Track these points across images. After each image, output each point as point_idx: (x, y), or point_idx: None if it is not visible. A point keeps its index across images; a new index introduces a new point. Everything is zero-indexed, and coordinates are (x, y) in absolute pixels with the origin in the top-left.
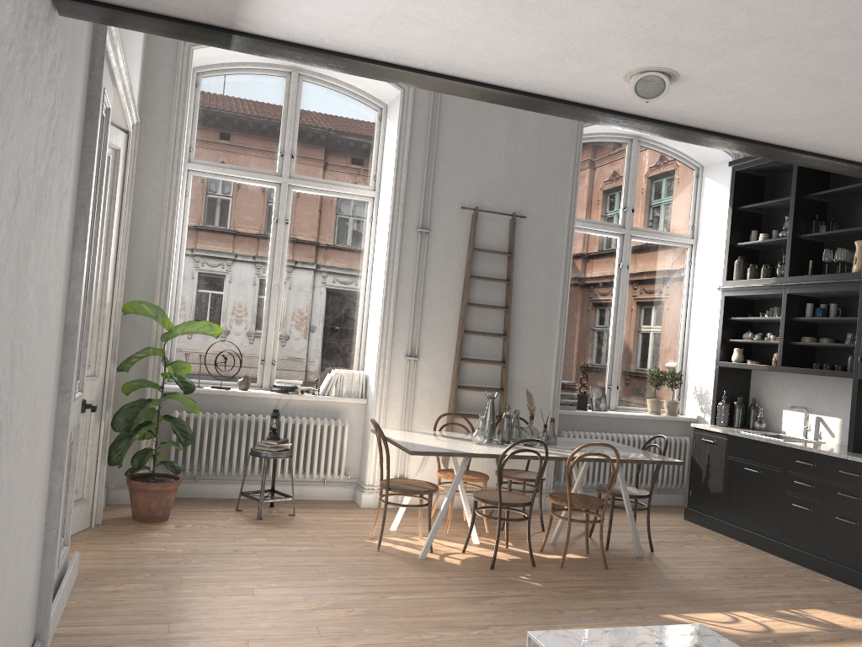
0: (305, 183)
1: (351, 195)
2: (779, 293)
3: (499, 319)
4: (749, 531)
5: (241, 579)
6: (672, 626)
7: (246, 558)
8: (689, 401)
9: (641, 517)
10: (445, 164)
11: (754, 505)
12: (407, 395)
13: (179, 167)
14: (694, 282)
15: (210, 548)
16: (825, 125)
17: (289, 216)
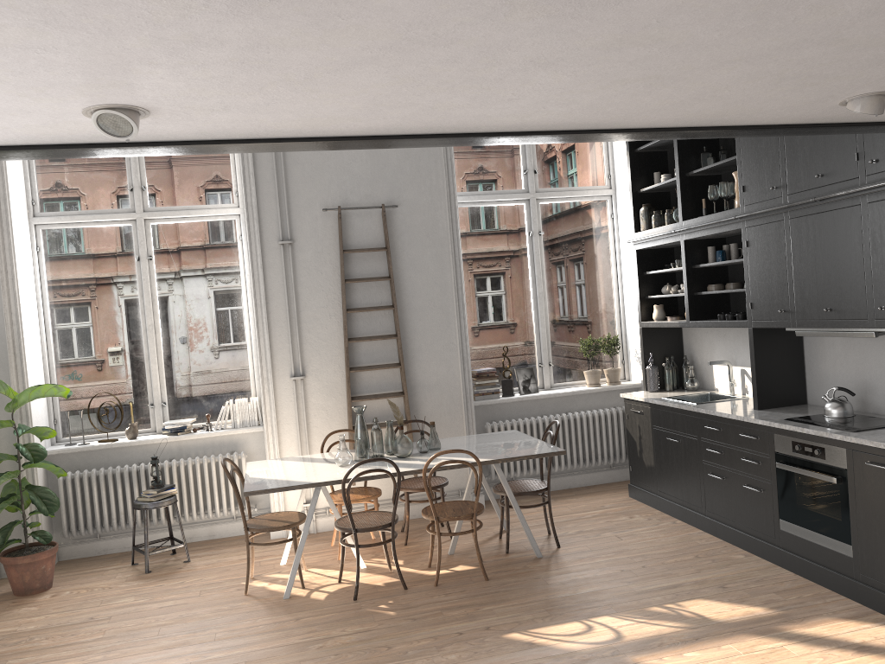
0: (162, 214)
1: (215, 217)
2: (678, 241)
3: (389, 319)
4: (680, 505)
5: (68, 655)
6: None
7: (94, 627)
8: (633, 365)
9: (581, 502)
10: (298, 167)
11: (680, 477)
12: (300, 416)
13: (9, 227)
14: (619, 236)
15: (66, 618)
16: (393, 112)
17: (151, 252)
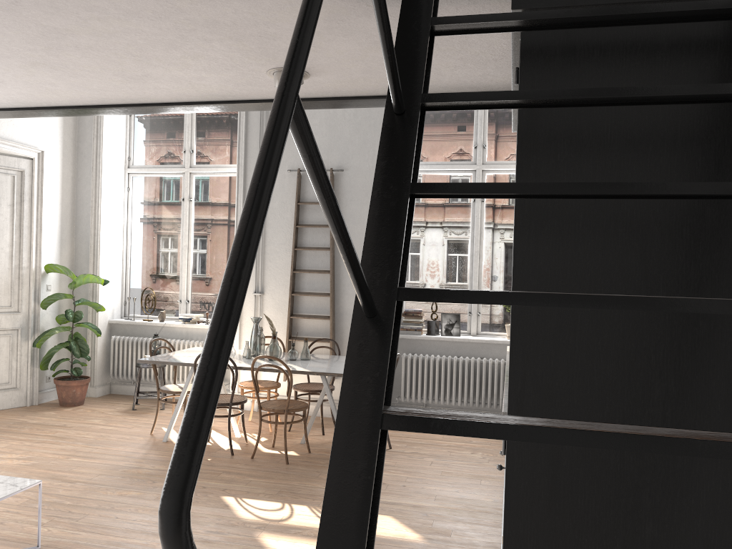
0: (200, 169)
1: (233, 173)
2: None
3: (328, 258)
4: None
5: (21, 439)
6: (16, 478)
7: (57, 429)
8: None
9: None
10: None
11: None
12: None
13: (99, 173)
14: None
15: (55, 422)
16: None
17: (192, 195)
